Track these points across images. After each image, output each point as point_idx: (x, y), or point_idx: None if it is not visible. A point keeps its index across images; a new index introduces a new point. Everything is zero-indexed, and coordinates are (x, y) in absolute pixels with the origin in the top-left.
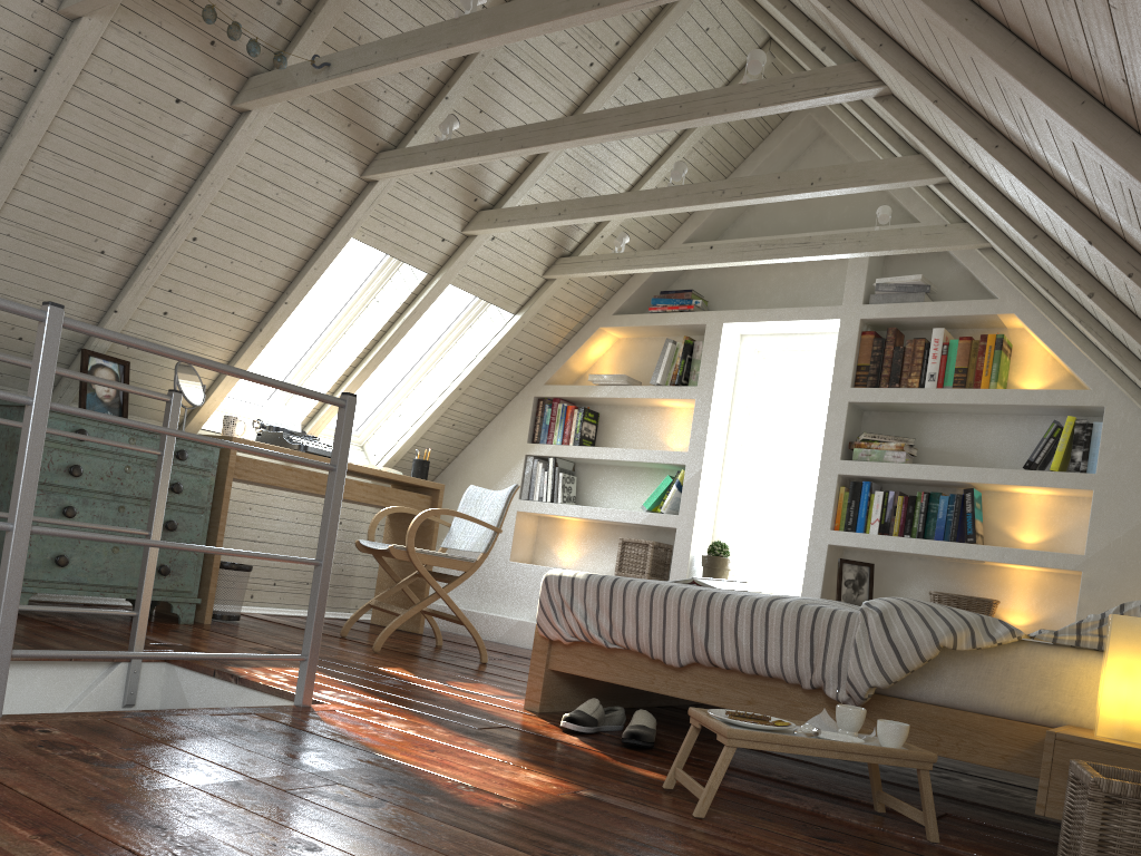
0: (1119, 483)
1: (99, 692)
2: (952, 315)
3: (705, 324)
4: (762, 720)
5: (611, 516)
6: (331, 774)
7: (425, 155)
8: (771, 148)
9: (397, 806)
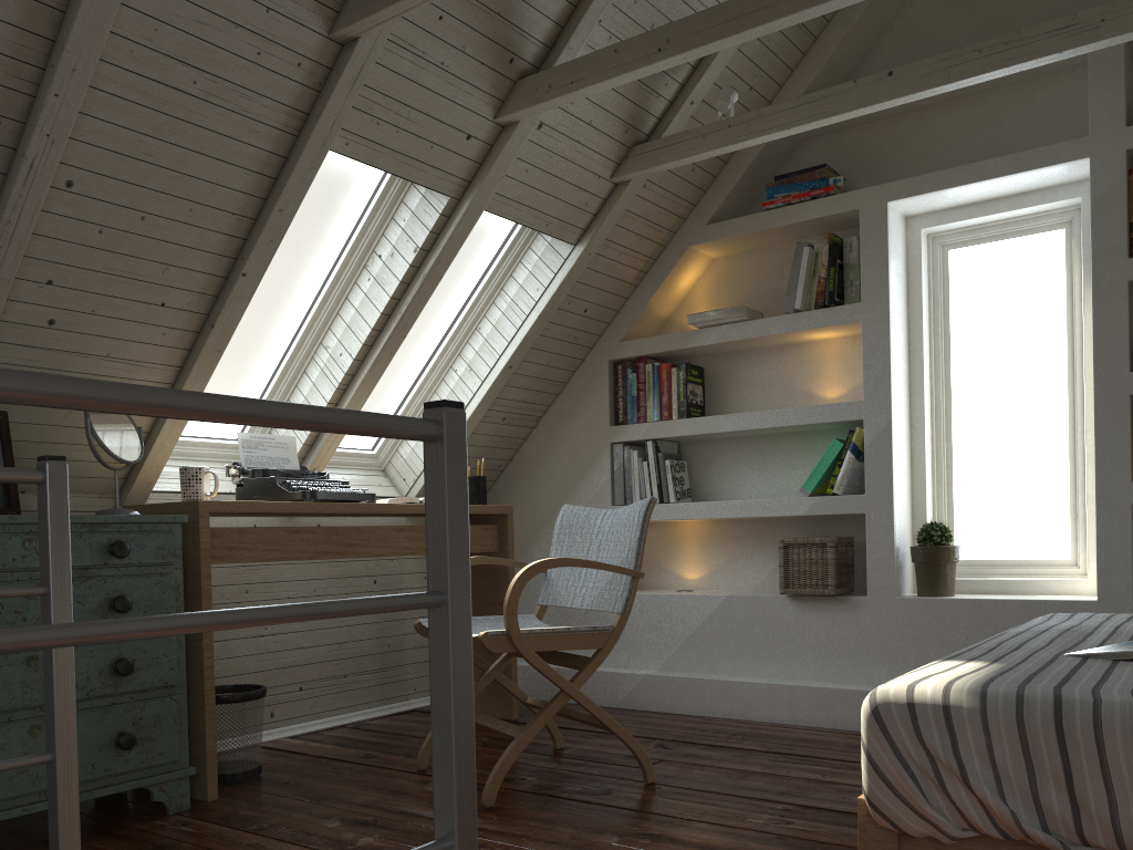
0: None
1: None
2: None
3: (857, 210)
4: None
5: (757, 510)
6: None
7: None
8: None
9: None
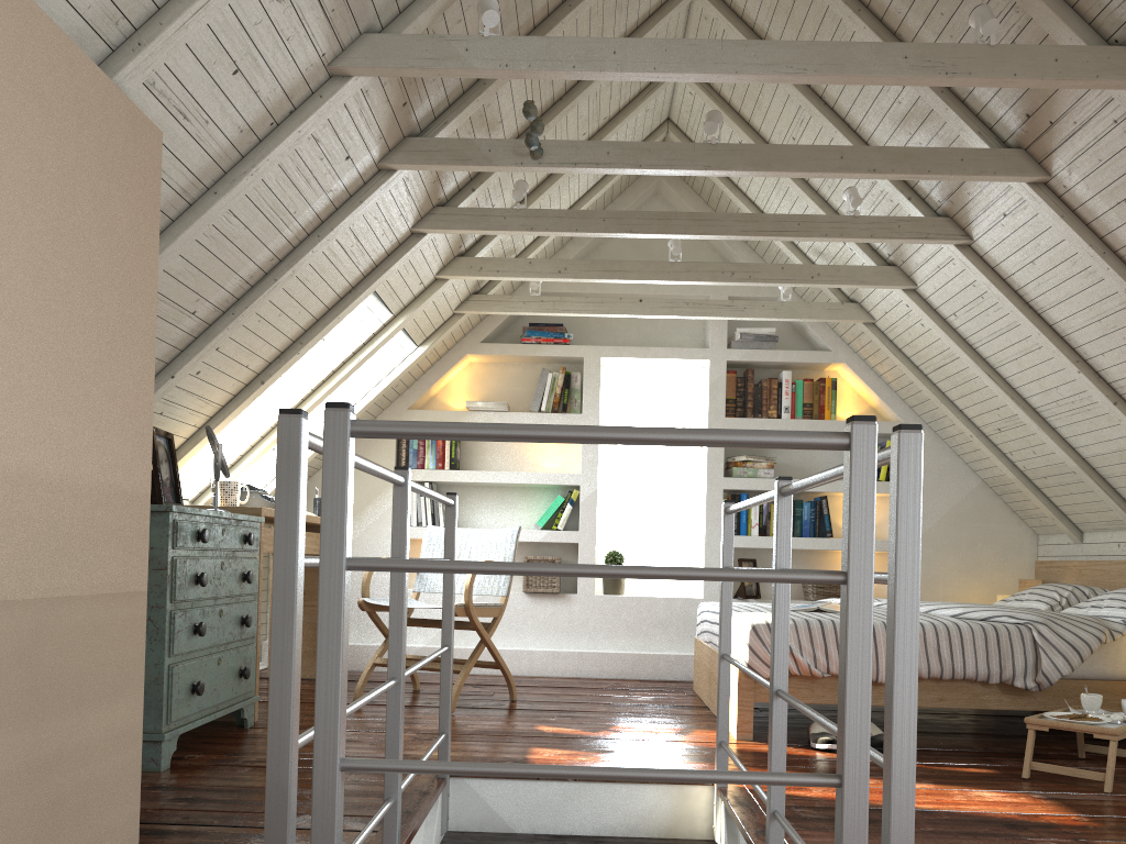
0: (927, 488)
1: (437, 826)
2: (799, 362)
3: (582, 357)
4: (1085, 717)
5: None
6: (994, 833)
7: (504, 220)
8: (628, 203)
9: (1093, 841)
